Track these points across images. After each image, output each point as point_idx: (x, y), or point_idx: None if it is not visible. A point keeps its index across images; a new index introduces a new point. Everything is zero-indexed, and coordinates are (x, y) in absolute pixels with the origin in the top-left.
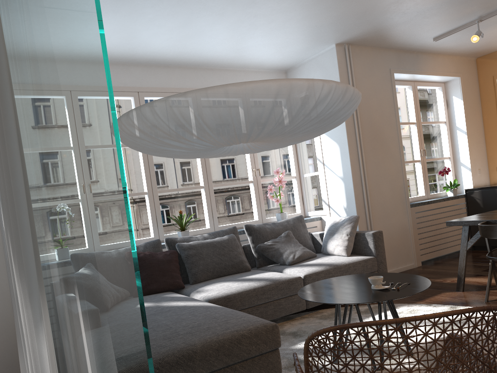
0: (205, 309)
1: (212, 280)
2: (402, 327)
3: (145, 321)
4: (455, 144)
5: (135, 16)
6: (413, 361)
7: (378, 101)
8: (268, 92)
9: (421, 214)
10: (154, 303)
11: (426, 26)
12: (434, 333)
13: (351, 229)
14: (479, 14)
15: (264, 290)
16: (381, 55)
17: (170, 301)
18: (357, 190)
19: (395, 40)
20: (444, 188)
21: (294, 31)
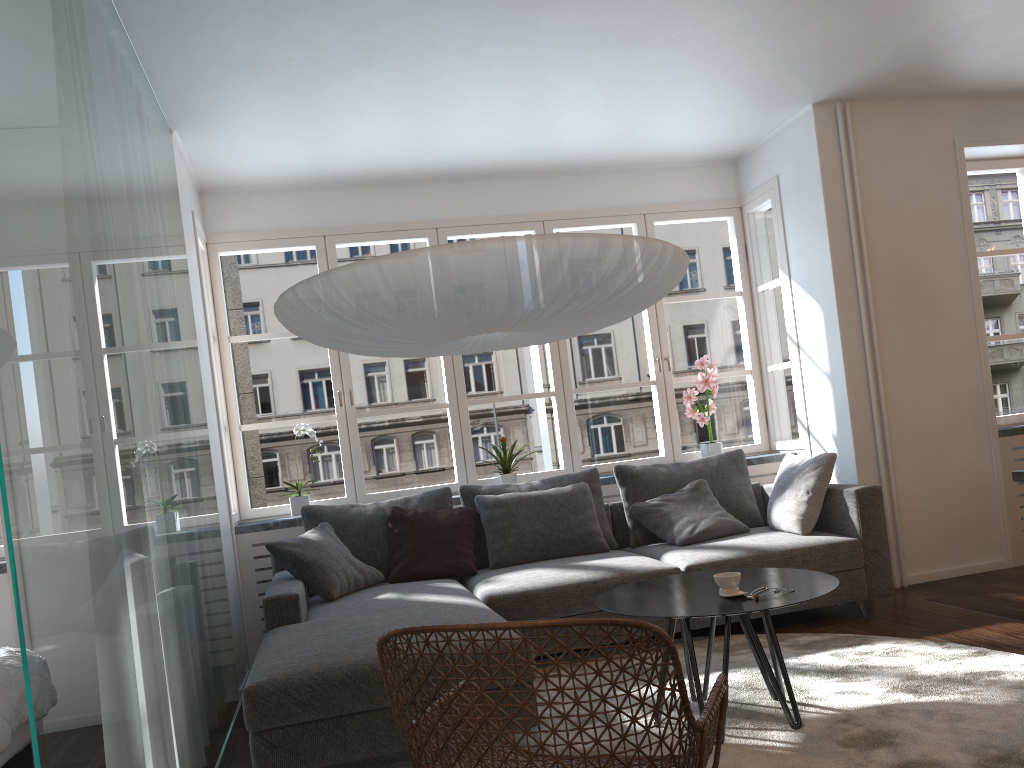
0: (454, 608)
1: (527, 565)
2: (785, 672)
3: (16, 582)
4: None
5: (394, 112)
6: (787, 737)
7: (919, 211)
8: (443, 264)
9: None
10: (401, 594)
11: (1014, 46)
12: (882, 696)
13: (815, 481)
14: None
15: (598, 587)
16: (931, 112)
17: (425, 593)
18: (858, 401)
19: (956, 80)
20: None
21: (704, 94)
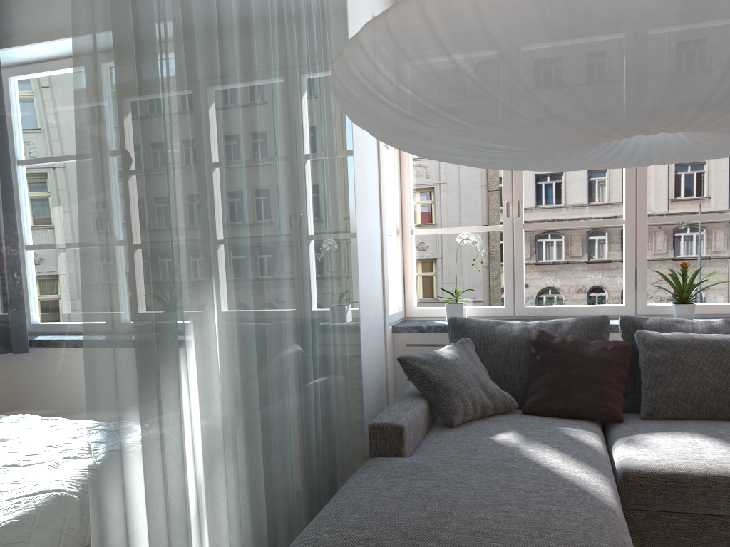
0: (566, 495)
1: (688, 424)
2: None
3: None
4: None
5: None
6: None
7: None
8: None
9: None
10: (522, 440)
11: None
12: None
13: None
14: None
15: None
16: None
17: (548, 446)
18: None
19: None
20: None
21: None
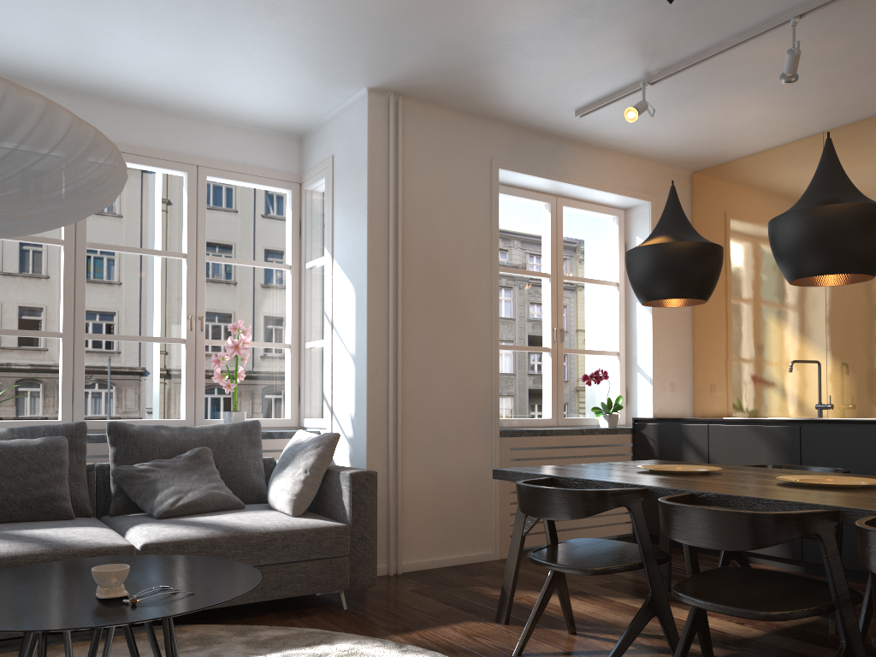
0: None
1: None
2: None
3: None
4: (632, 328)
5: None
6: None
7: (454, 216)
8: None
9: (524, 453)
10: None
11: (543, 78)
12: None
13: (315, 460)
14: (643, 69)
15: (18, 564)
16: (476, 129)
17: None
18: (377, 385)
19: (496, 102)
20: (595, 410)
21: (253, 40)
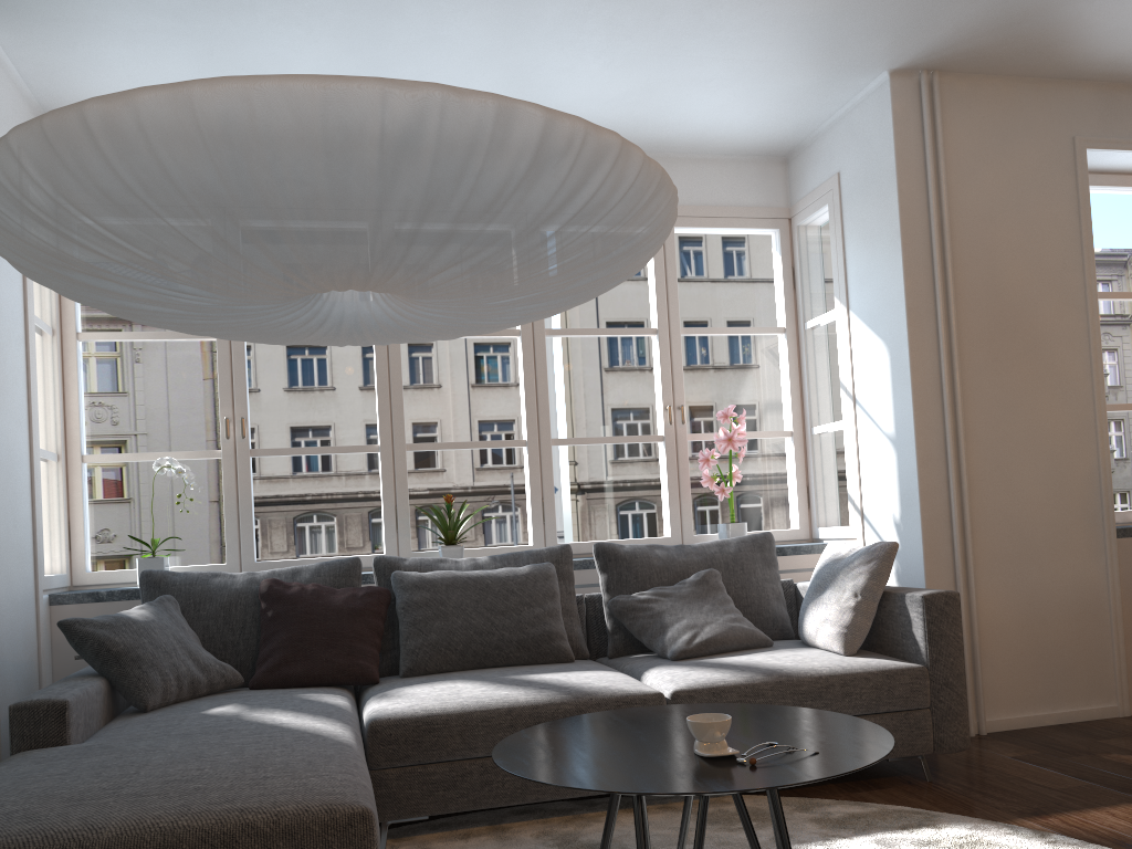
0: (294, 740)
1: (453, 674)
2: None
3: None
4: None
5: (302, 18)
6: None
7: (1024, 227)
8: (195, 116)
9: None
10: (246, 708)
11: None
12: None
13: (867, 579)
14: None
15: (540, 715)
16: (1046, 98)
17: (280, 709)
18: (931, 475)
19: (1082, 52)
20: None
21: (743, 37)
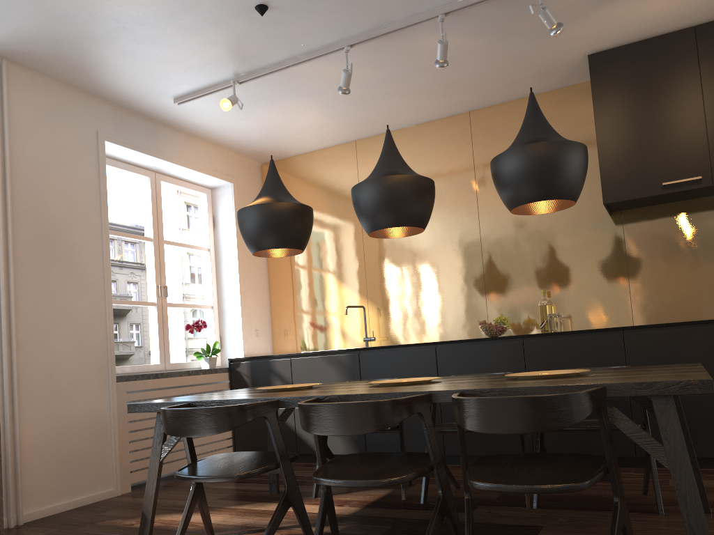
0: None
1: None
2: None
3: None
4: (223, 286)
5: None
6: None
7: (64, 179)
8: None
9: (140, 395)
10: None
11: (149, 64)
12: None
13: None
14: (234, 69)
15: None
16: (81, 102)
17: None
18: None
19: (103, 80)
20: (197, 354)
21: None
